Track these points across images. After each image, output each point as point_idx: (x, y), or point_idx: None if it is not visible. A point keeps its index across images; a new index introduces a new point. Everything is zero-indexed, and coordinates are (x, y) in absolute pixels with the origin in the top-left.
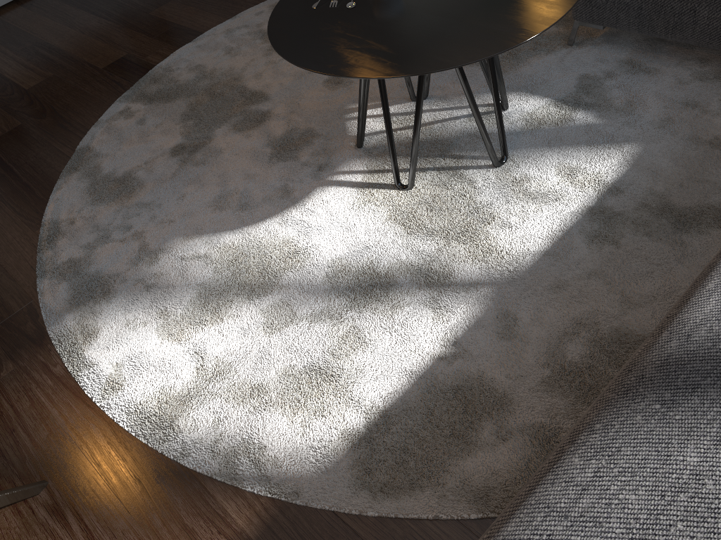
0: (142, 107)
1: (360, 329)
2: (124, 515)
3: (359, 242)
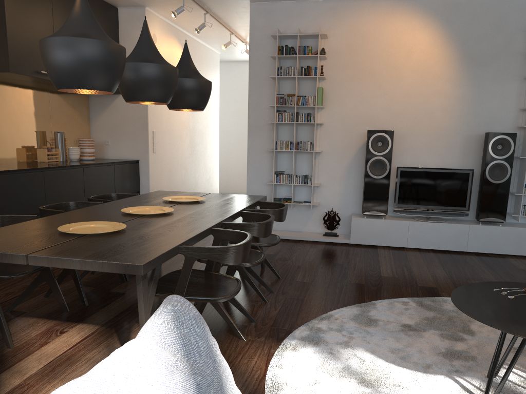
0: (413, 305)
1: None
2: None
3: None
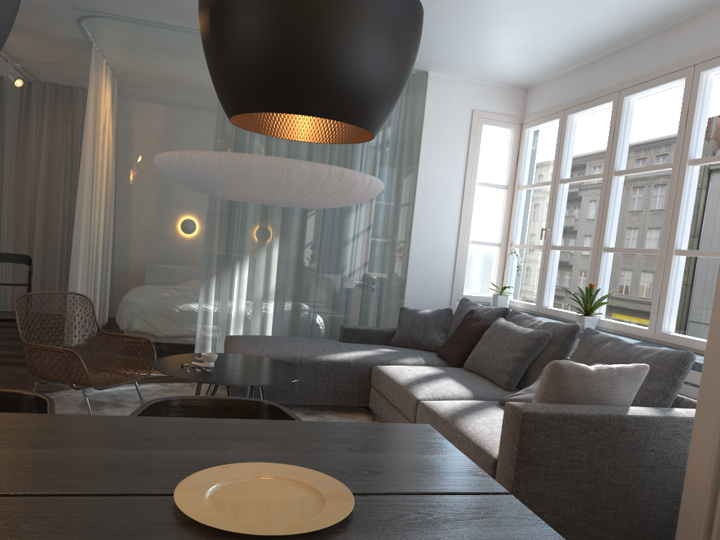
0: None
1: None
2: None
3: None
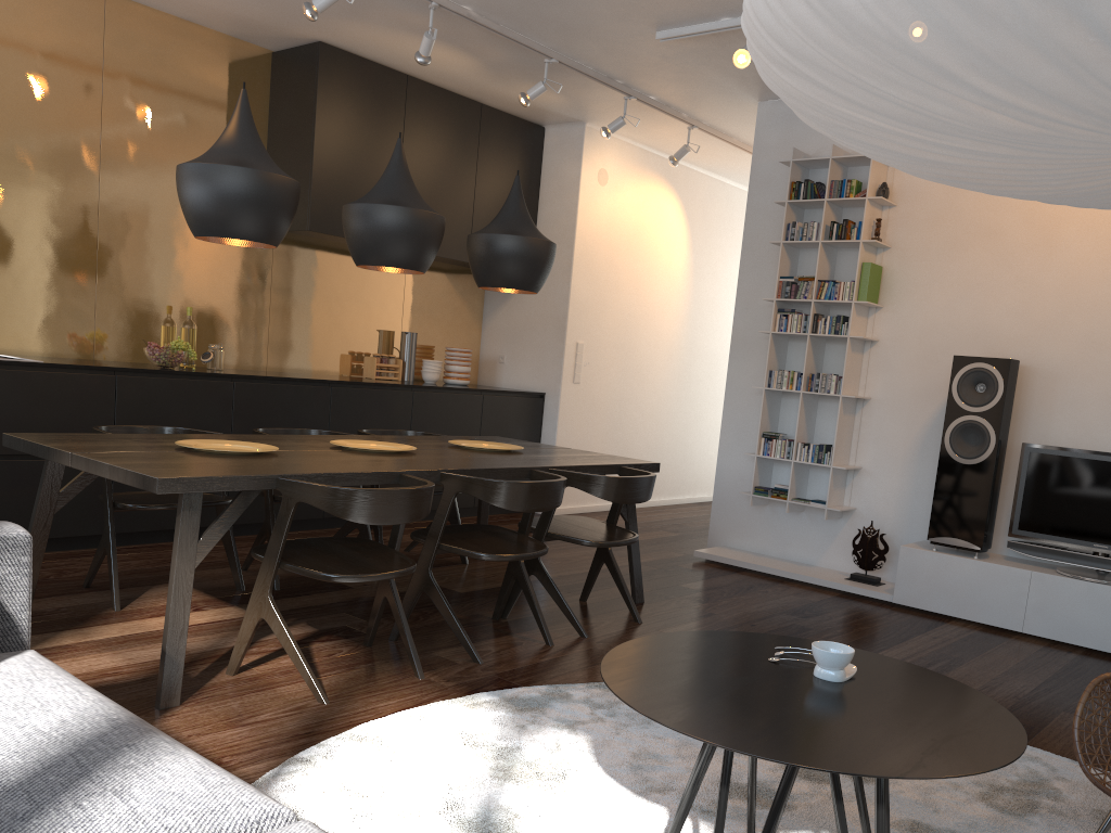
0: None
1: (425, 822)
2: (279, 729)
3: (561, 827)
